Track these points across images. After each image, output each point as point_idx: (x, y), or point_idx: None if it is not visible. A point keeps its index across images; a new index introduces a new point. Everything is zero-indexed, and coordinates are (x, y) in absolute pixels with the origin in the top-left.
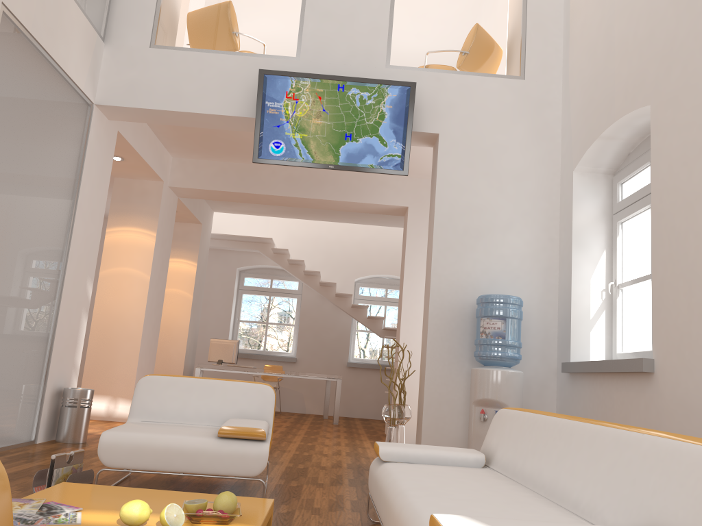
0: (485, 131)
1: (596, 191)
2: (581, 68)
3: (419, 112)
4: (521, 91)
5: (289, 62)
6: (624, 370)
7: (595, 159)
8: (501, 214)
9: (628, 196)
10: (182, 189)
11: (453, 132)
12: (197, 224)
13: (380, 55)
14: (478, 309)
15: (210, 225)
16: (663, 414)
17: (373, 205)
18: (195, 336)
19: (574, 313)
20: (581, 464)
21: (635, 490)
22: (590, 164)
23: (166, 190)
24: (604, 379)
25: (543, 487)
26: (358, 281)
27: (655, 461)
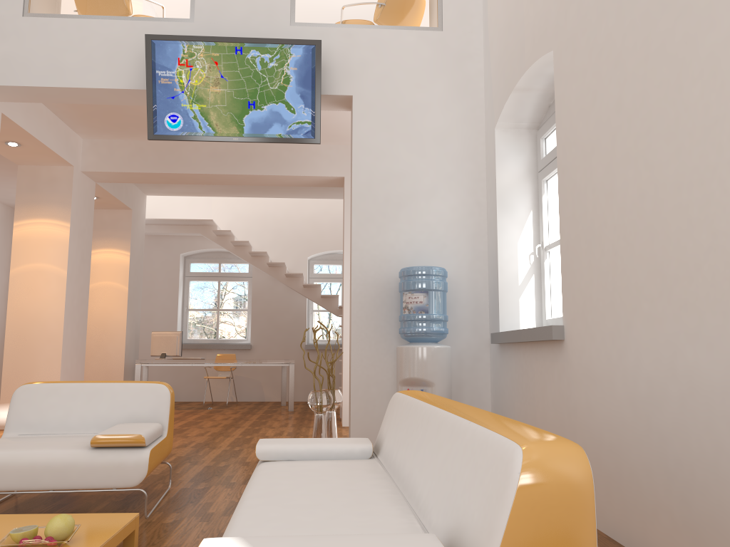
0: (402, 90)
1: (520, 148)
2: (497, 15)
3: (330, 73)
4: (439, 44)
5: (183, 25)
6: (538, 338)
7: (515, 113)
8: (424, 179)
9: (550, 152)
10: (97, 173)
11: (368, 93)
12: (127, 210)
13: (283, 11)
14: (400, 283)
15: (143, 210)
16: (573, 383)
17: (307, 178)
18: (136, 330)
19: (501, 280)
20: (428, 455)
21: (453, 486)
22: (511, 119)
23: (79, 175)
24: (526, 349)
25: (403, 481)
26: (312, 258)
27: (470, 454)
